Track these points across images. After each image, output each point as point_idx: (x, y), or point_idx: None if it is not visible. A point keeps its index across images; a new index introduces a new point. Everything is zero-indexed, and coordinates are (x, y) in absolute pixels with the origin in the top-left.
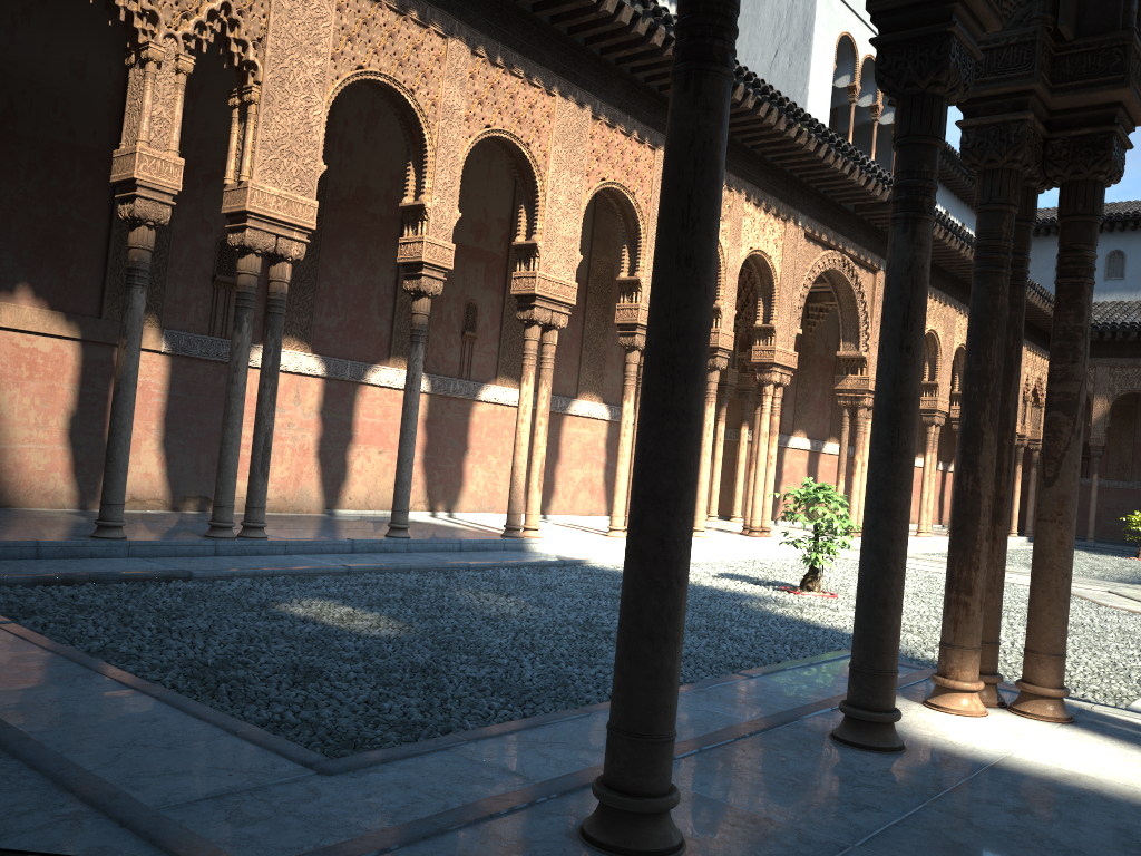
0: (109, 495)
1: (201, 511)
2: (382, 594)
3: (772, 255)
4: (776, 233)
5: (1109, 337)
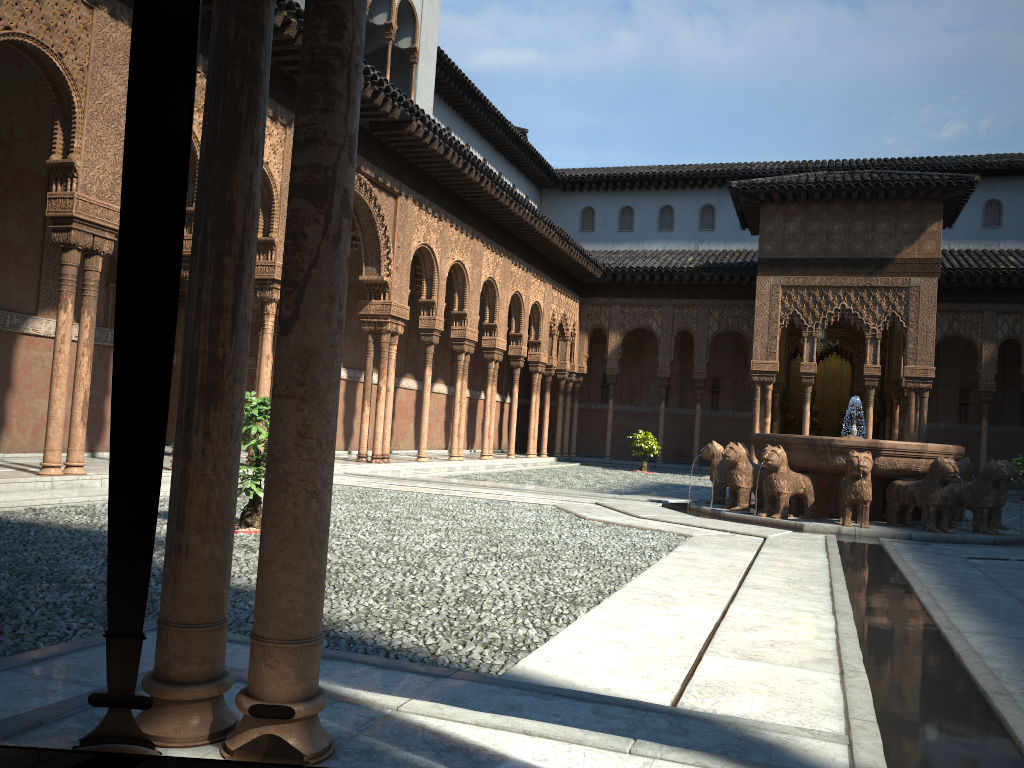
0: None
1: None
2: None
3: (270, 162)
4: (274, 138)
5: (620, 279)
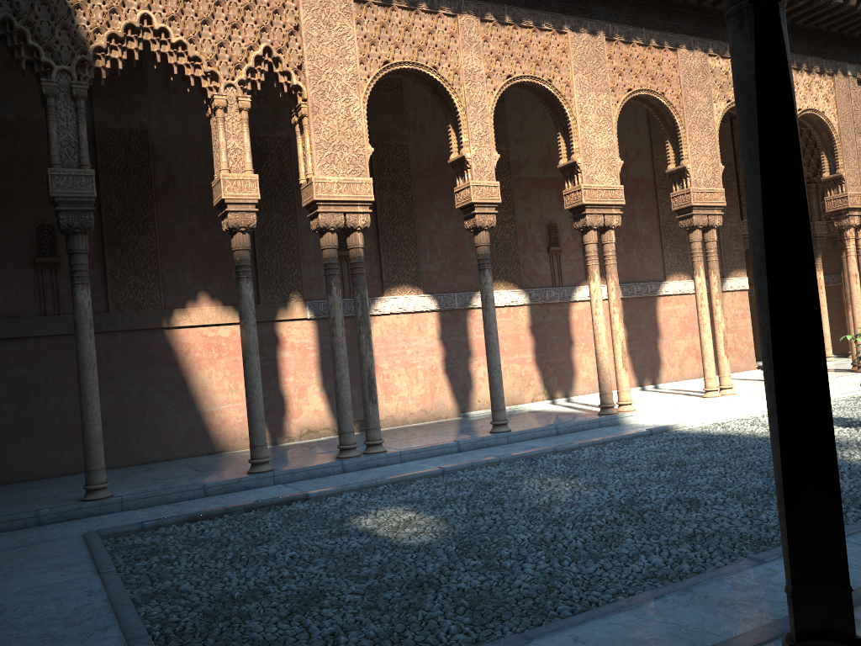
0: (253, 439)
1: (361, 431)
2: (455, 493)
3: (825, 110)
4: (824, 89)
5: None
